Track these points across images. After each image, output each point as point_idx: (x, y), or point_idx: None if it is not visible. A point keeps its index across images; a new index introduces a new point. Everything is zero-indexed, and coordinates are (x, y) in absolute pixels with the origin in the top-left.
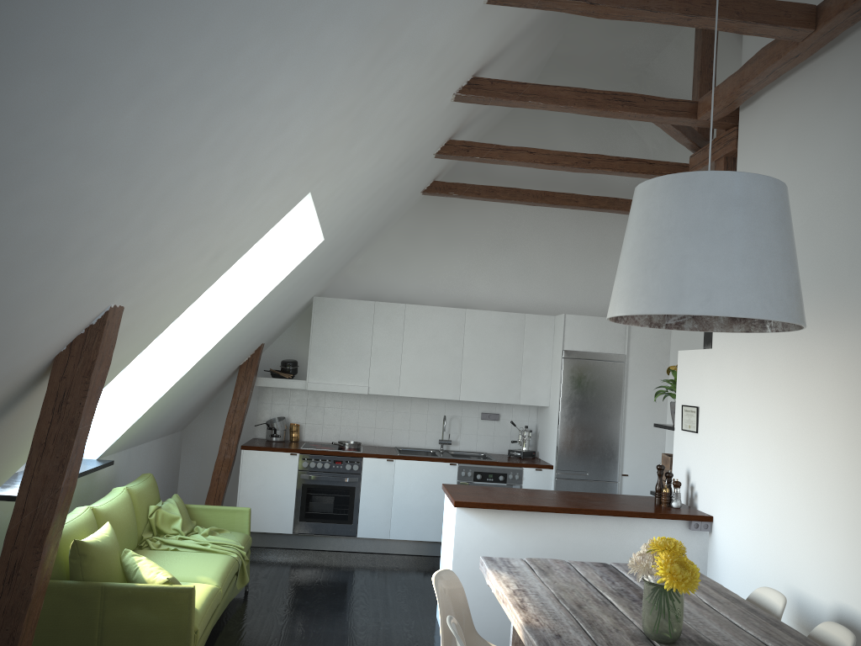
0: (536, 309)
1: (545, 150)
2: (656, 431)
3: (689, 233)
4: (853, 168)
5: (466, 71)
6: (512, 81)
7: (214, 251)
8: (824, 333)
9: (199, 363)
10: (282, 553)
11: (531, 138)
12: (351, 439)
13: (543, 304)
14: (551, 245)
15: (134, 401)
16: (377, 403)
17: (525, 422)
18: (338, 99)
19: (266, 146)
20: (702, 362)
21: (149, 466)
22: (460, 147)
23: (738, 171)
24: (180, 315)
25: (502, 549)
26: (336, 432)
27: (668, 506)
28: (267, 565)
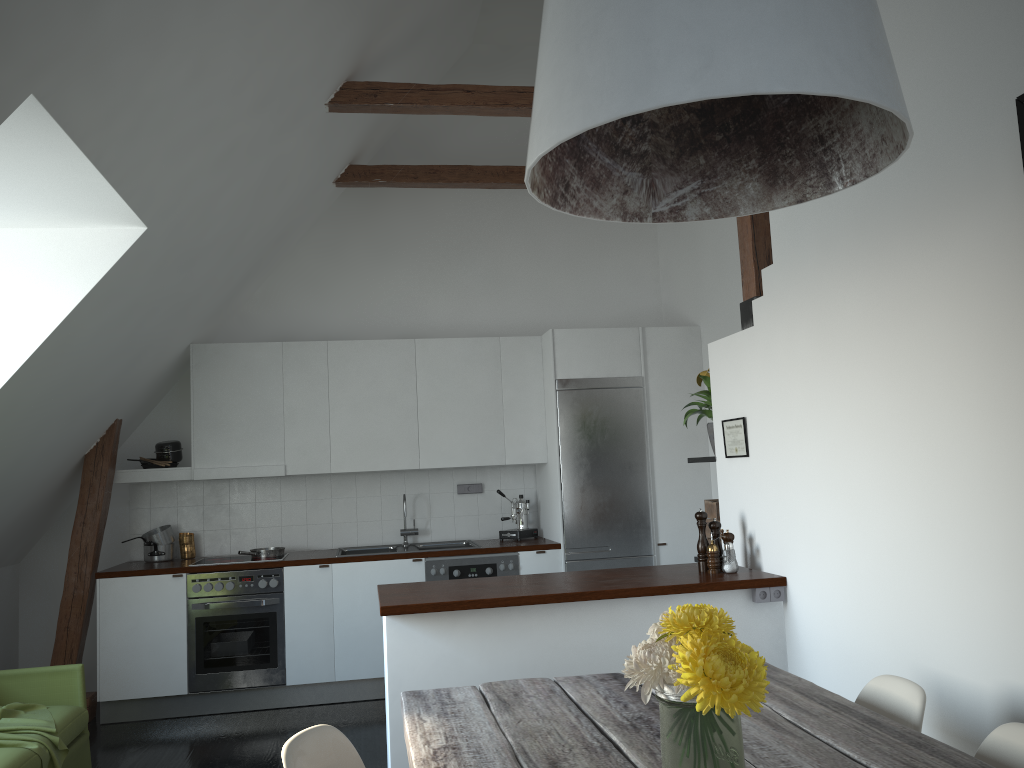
0: (518, 332)
1: (488, 87)
2: (697, 477)
3: None
4: None
5: None
6: None
7: None
8: (923, 245)
9: None
10: (172, 725)
11: None
12: (273, 545)
13: (526, 326)
14: (529, 243)
15: None
16: (306, 489)
17: (520, 491)
18: None
19: None
20: (742, 349)
21: None
22: (363, 91)
23: None
24: None
25: (467, 674)
26: (251, 538)
27: (718, 572)
28: (141, 748)
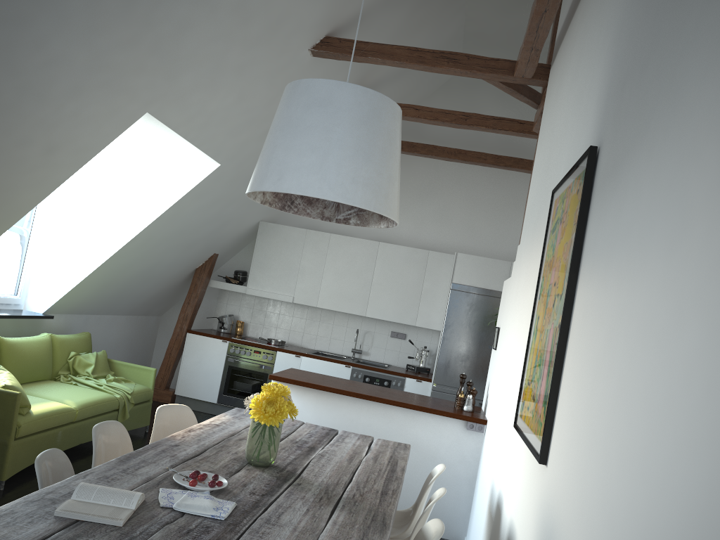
0: (448, 249)
1: (428, 108)
2: None
3: (284, 127)
4: (566, 107)
5: (308, 29)
6: (357, 40)
7: (43, 145)
8: (536, 253)
9: (124, 252)
10: (204, 416)
11: (460, 105)
12: (283, 339)
13: (454, 246)
14: (468, 196)
15: (72, 274)
16: (307, 313)
17: (428, 344)
18: (105, 29)
19: (30, 58)
20: (507, 289)
21: (112, 334)
22: None
23: (541, 121)
24: (111, 214)
25: (304, 420)
26: (273, 332)
27: (460, 409)
28: None
